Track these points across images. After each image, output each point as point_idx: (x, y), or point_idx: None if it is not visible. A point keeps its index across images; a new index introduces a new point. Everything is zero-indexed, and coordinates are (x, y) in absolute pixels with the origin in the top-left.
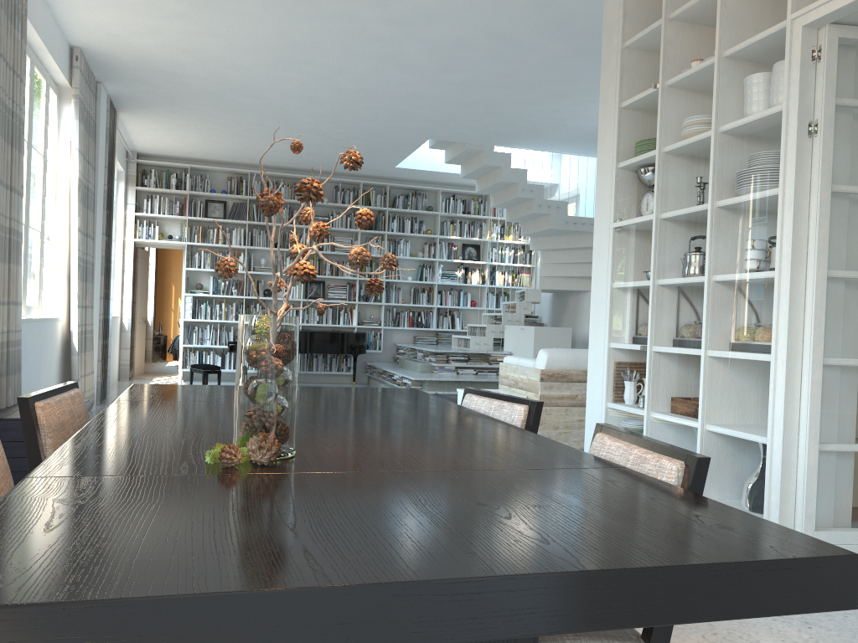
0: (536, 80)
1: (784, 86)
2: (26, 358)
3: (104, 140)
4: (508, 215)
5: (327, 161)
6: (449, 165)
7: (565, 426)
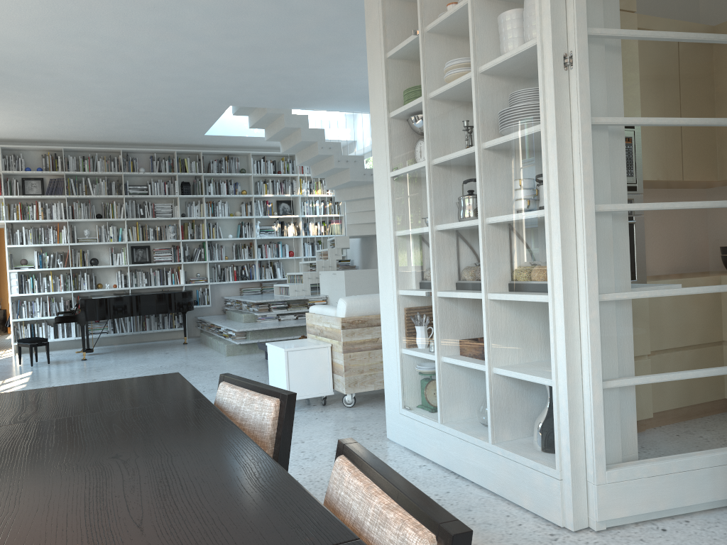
0: (317, 43)
1: (536, 19)
2: None
3: None
4: (312, 172)
5: (138, 133)
6: (255, 130)
7: (369, 369)
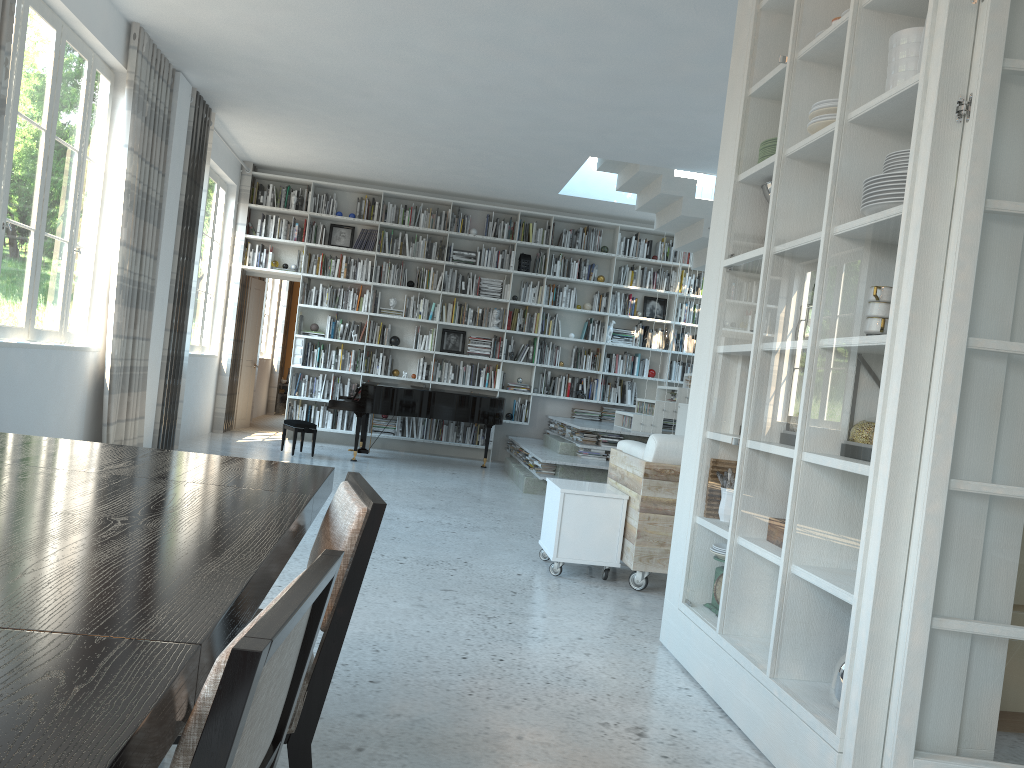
0: (704, 76)
1: (925, 41)
2: (16, 391)
3: (183, 141)
4: (694, 261)
5: (473, 182)
6: (628, 194)
7: None
